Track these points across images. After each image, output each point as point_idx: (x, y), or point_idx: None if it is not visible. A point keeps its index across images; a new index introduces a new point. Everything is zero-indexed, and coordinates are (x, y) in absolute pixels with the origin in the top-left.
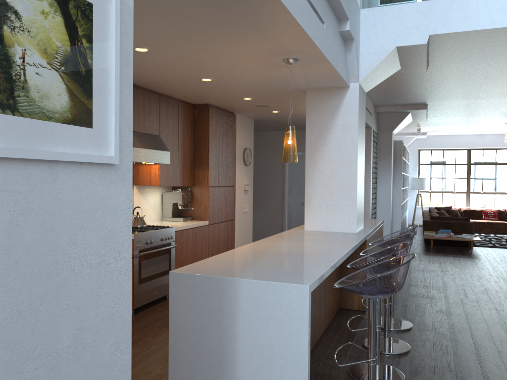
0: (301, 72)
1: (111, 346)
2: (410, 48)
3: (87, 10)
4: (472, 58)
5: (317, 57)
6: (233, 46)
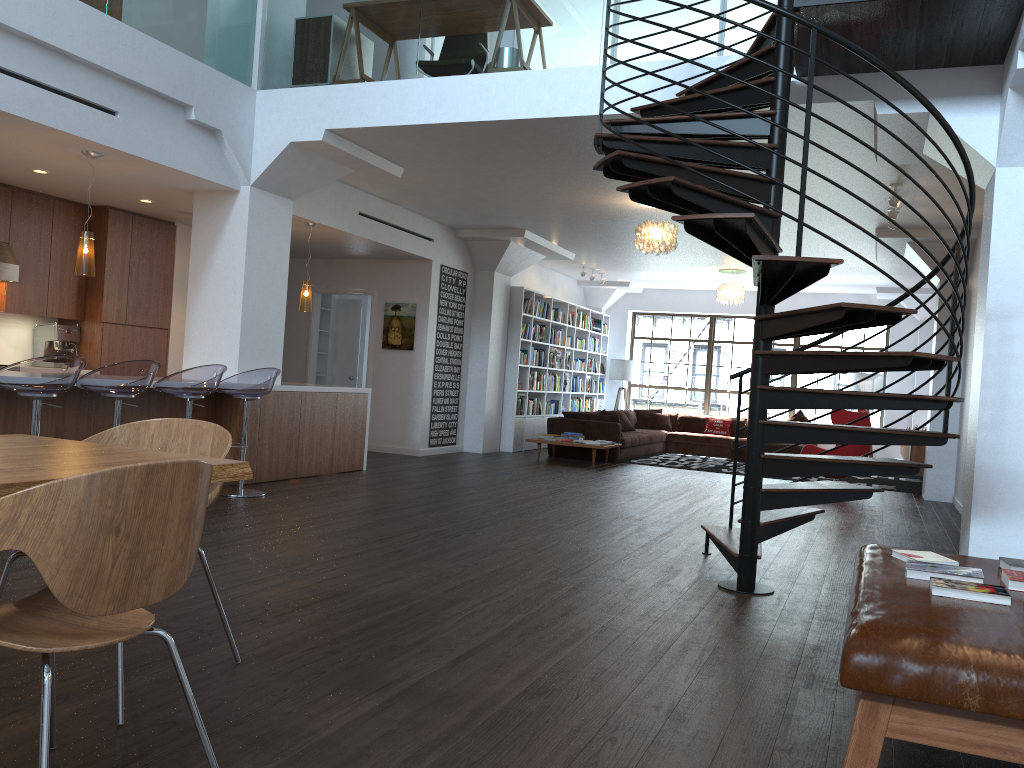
0: (139, 169)
1: None
2: (313, 144)
3: None
4: (443, 162)
5: (115, 151)
6: None
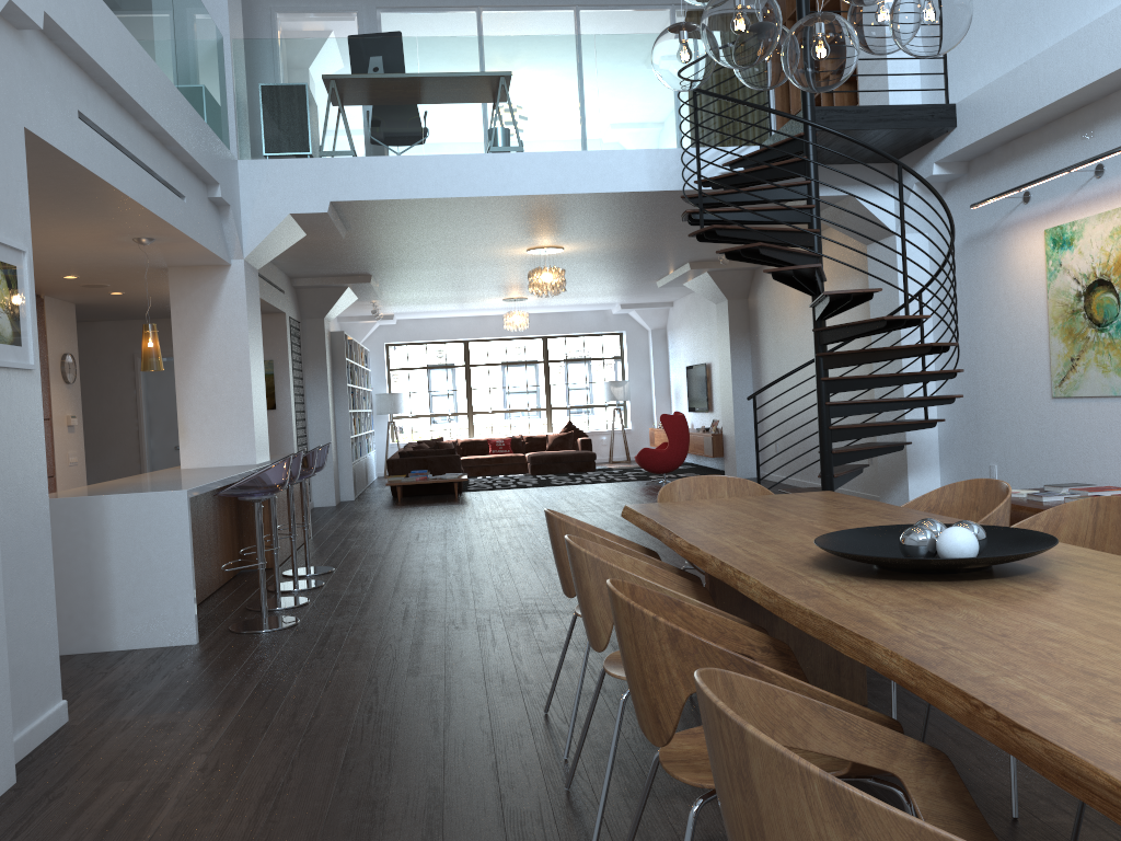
0: (159, 250)
1: (39, 495)
2: (309, 215)
3: (15, 272)
4: (399, 224)
5: (180, 237)
6: (65, 226)
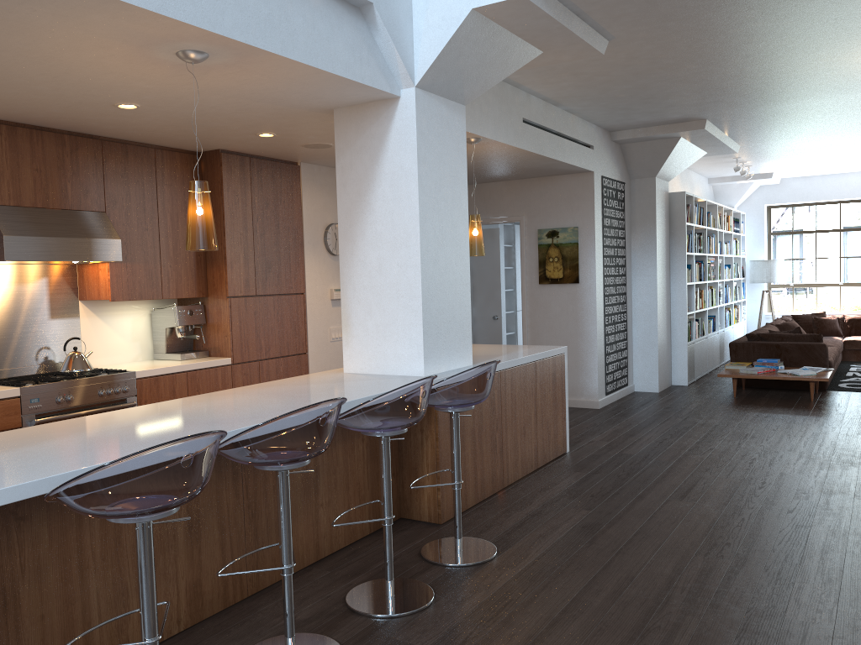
0: (261, 77)
1: None
2: (504, 8)
3: None
4: (679, 17)
5: (226, 43)
6: (43, 39)
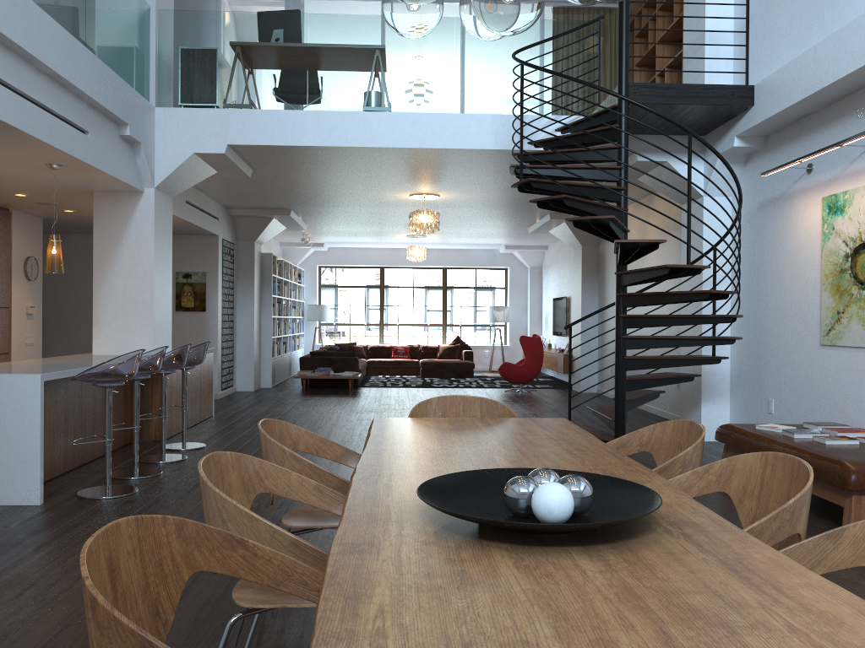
0: (75, 176)
1: None
2: (210, 155)
3: None
4: (294, 168)
5: (83, 165)
6: None
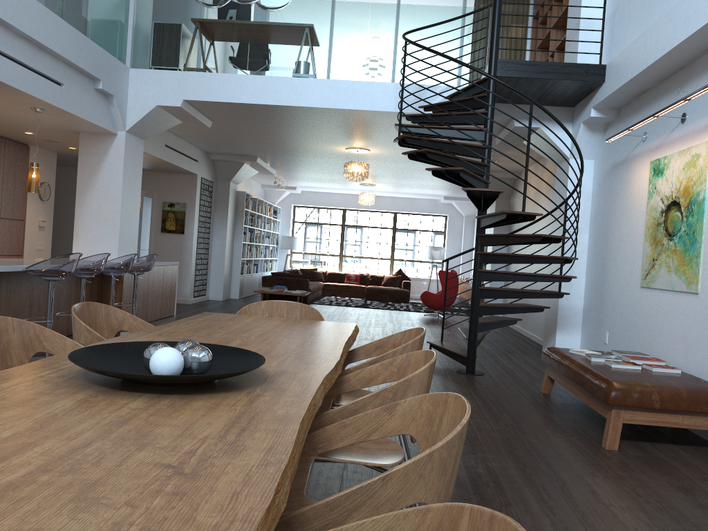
0: (59, 119)
1: None
2: (171, 108)
3: None
4: (243, 121)
5: (59, 110)
6: None
